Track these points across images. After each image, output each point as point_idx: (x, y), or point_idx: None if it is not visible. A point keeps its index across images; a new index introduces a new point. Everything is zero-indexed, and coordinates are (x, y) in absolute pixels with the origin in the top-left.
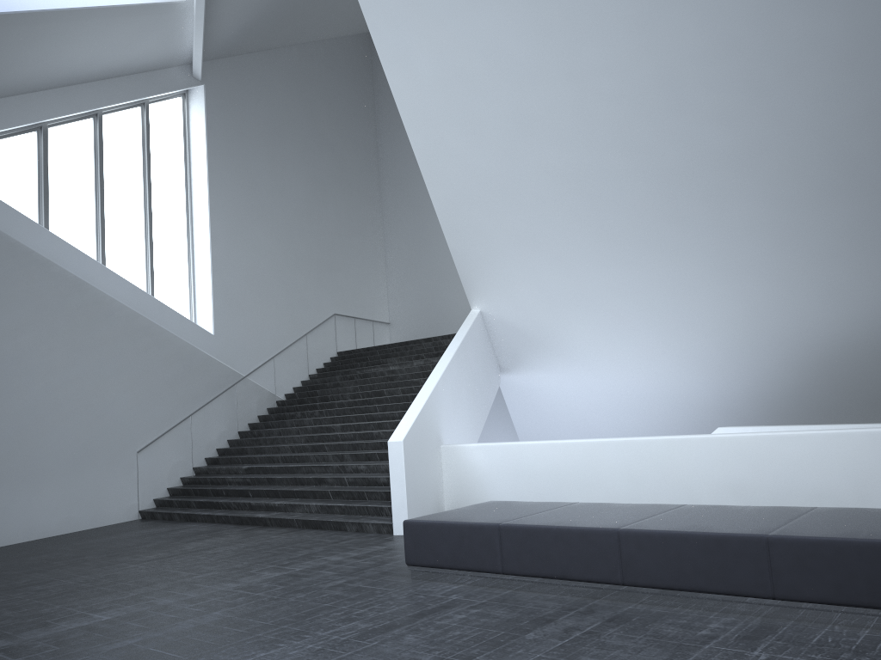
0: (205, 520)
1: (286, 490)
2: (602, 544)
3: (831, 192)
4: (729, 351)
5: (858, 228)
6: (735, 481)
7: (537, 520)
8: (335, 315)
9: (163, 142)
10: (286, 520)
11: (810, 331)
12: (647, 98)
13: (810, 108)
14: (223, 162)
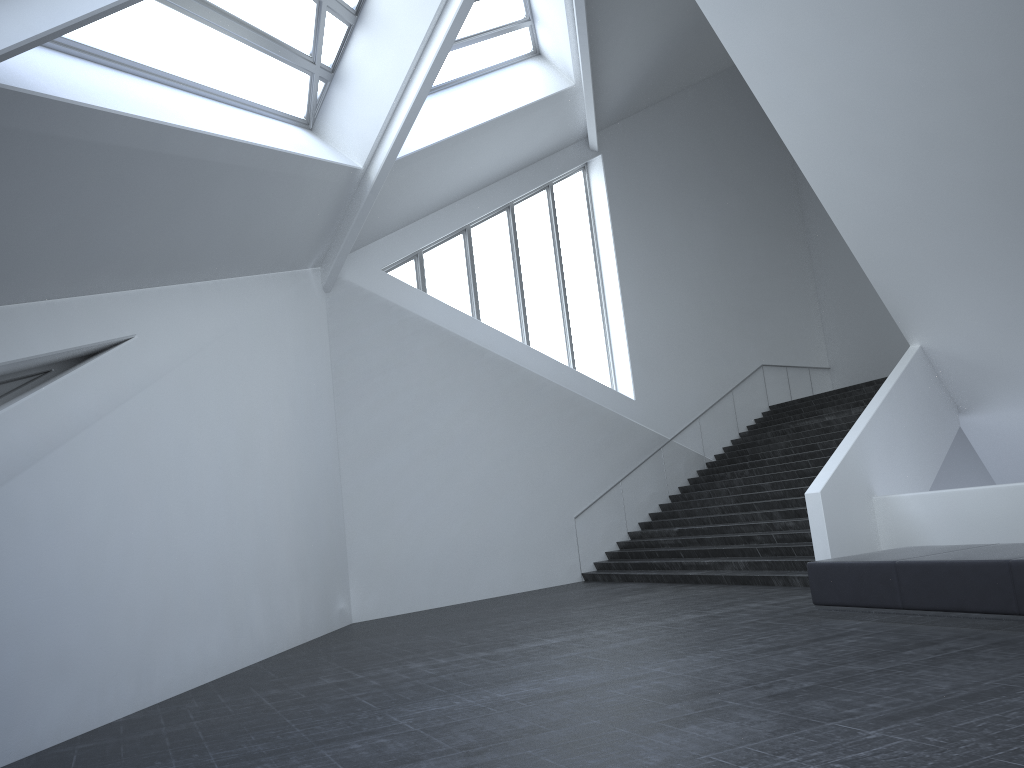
0: (640, 580)
1: (715, 549)
2: (995, 575)
3: None
4: None
5: None
6: None
7: (935, 557)
8: (763, 366)
9: (569, 218)
10: (714, 577)
11: None
12: None
13: None
14: (627, 227)
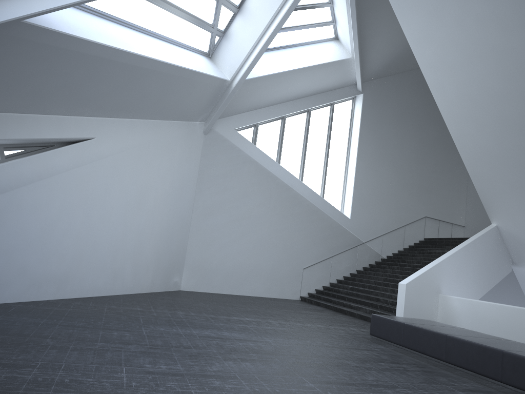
0: (323, 306)
1: (360, 300)
2: (440, 340)
3: None
4: None
5: None
6: None
7: (424, 326)
8: (426, 217)
9: (339, 122)
10: (353, 313)
11: None
12: None
13: None
14: (367, 132)
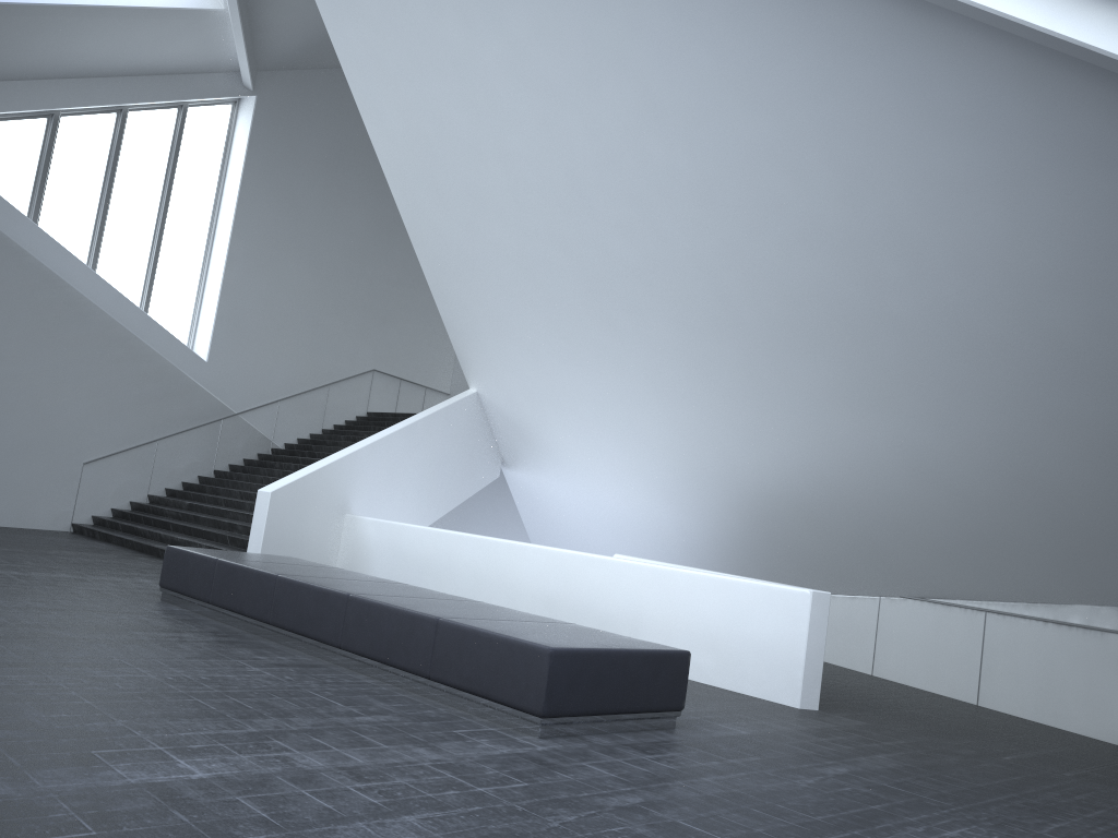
0: (117, 542)
1: (197, 528)
2: (266, 586)
3: (719, 325)
4: (680, 482)
5: (748, 368)
6: (549, 596)
7: (254, 563)
8: (375, 372)
9: (198, 149)
10: None
11: (738, 474)
12: (563, 196)
13: (684, 236)
14: (261, 182)
